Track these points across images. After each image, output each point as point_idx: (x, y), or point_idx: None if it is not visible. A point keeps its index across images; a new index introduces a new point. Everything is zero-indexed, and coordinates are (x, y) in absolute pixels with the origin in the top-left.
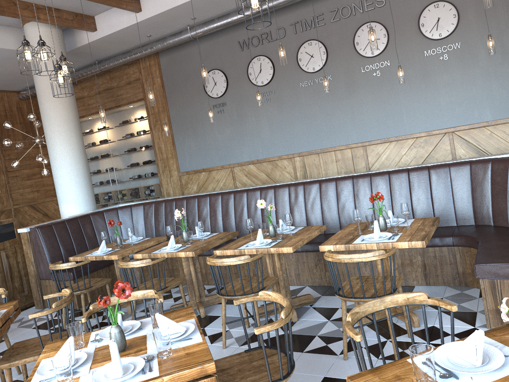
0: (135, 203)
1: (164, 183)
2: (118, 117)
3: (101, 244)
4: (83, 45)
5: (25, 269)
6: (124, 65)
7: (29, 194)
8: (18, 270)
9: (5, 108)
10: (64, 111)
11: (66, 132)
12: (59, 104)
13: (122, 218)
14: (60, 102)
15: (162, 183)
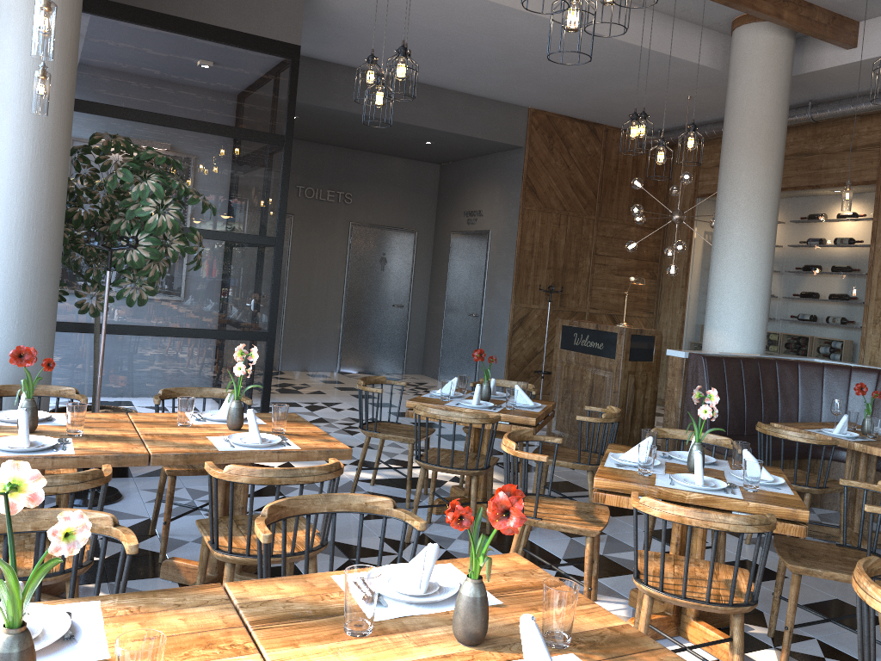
0: (851, 364)
1: (870, 343)
2: (806, 206)
3: (841, 421)
4: (815, 71)
5: (649, 414)
6: (851, 116)
7: (613, 297)
8: (641, 411)
9: (618, 157)
10: (765, 177)
11: (758, 213)
12: (760, 164)
13: (828, 383)
14: (763, 161)
15: (865, 343)
